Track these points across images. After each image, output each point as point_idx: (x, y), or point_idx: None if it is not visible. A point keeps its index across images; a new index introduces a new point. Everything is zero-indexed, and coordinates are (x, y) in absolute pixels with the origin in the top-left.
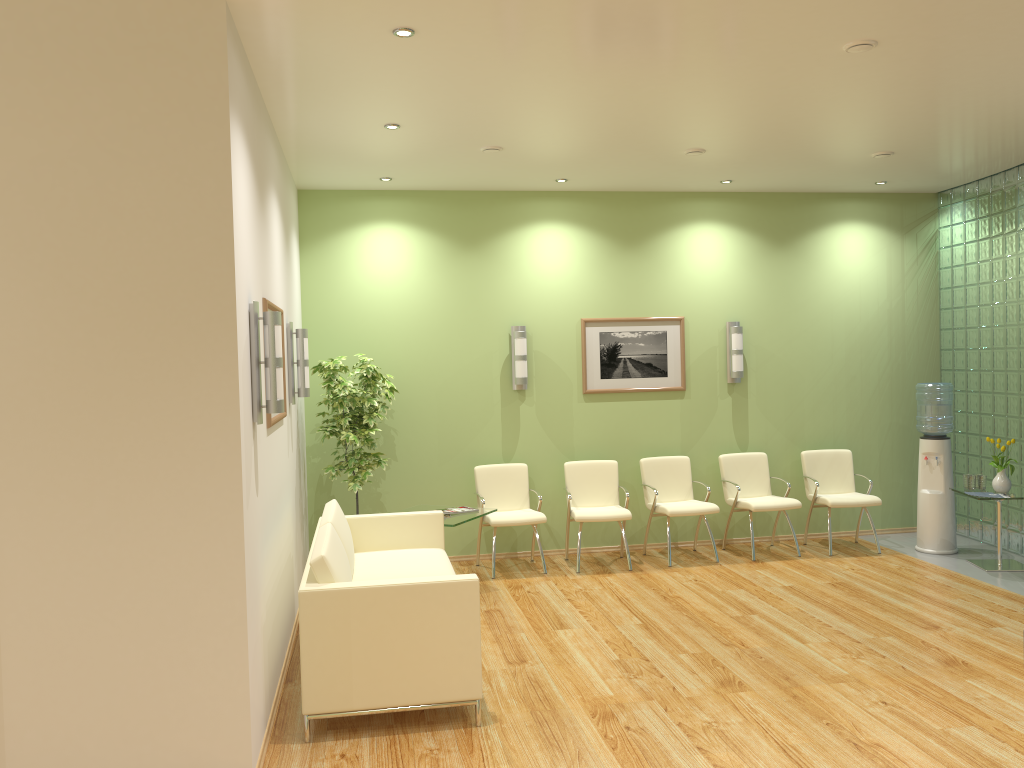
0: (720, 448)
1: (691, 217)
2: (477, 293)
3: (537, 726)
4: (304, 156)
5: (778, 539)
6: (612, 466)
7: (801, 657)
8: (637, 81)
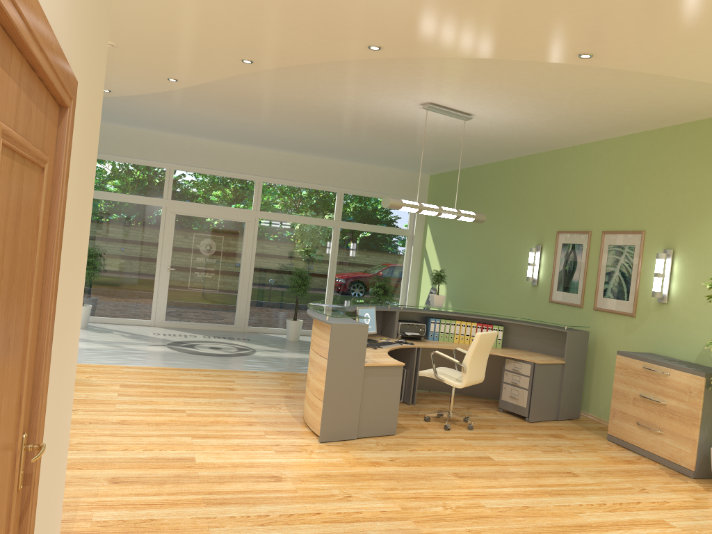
0: None
1: None
2: None
3: None
4: None
5: None
6: None
7: None
8: None
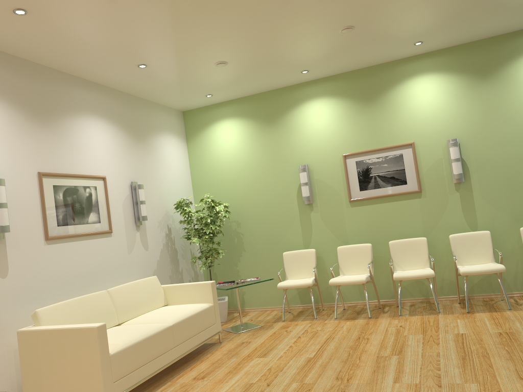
0: (454, 230)
1: (411, 74)
2: (278, 149)
3: None
4: (144, 93)
5: (513, 295)
6: (367, 247)
7: None
8: None
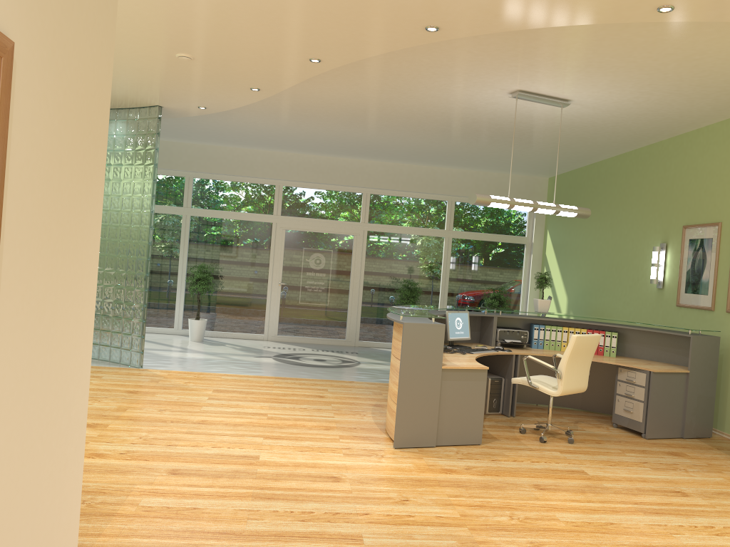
0: None
1: None
2: None
3: (86, 472)
4: None
5: None
6: None
7: None
8: None
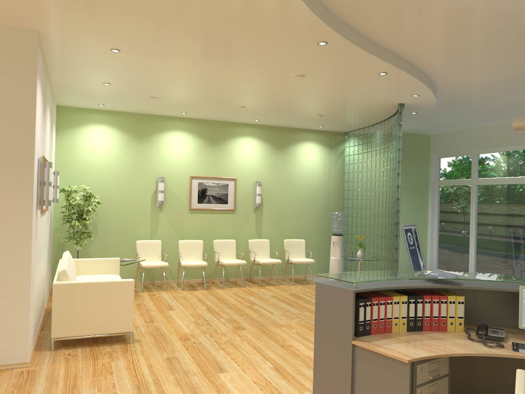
0: (249, 237)
1: (241, 134)
2: (142, 160)
3: (156, 343)
4: (62, 91)
5: (273, 278)
6: (200, 243)
7: (270, 319)
8: (214, 78)
